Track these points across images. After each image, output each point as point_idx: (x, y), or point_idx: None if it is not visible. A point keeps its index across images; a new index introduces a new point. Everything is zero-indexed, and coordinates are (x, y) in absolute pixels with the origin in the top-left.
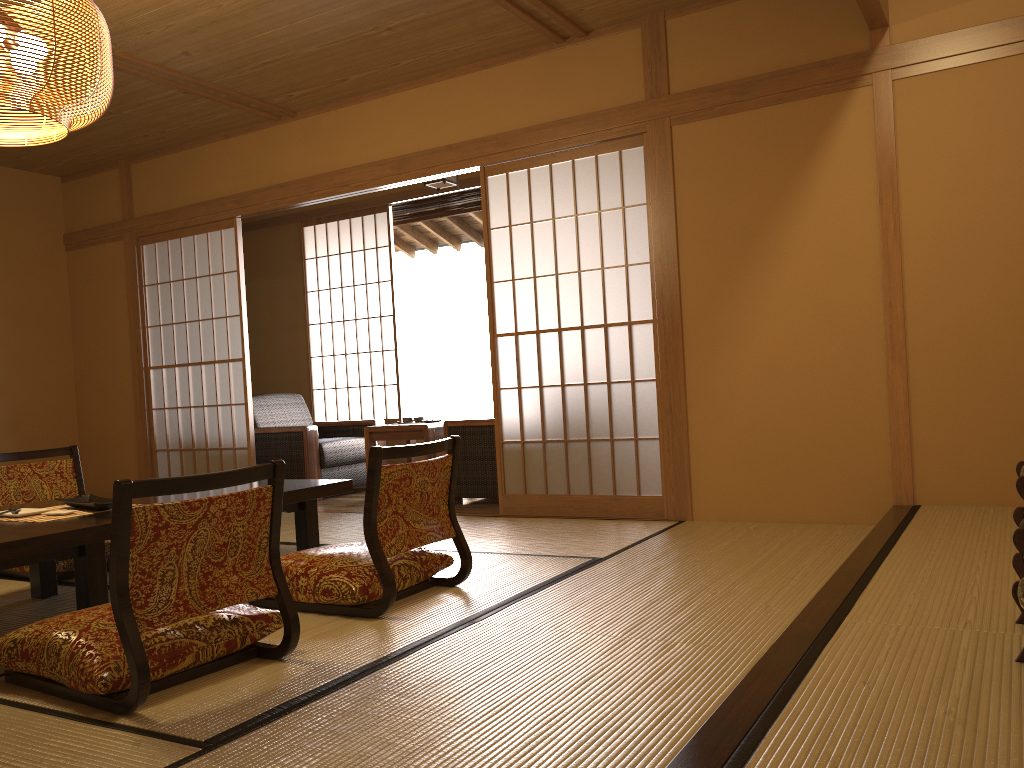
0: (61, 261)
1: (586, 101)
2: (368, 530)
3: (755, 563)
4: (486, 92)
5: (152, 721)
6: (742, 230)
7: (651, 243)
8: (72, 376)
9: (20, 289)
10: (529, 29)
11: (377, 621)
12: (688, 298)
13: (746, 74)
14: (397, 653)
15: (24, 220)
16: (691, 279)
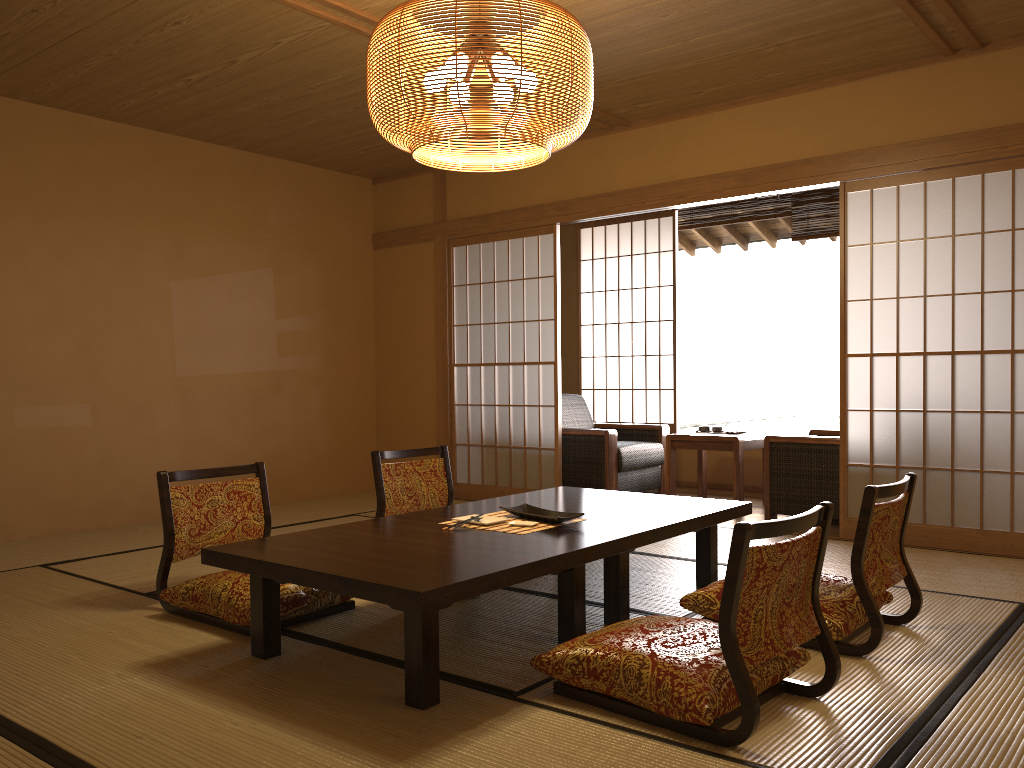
0: (369, 259)
1: (976, 117)
2: (856, 568)
3: None
4: (853, 106)
5: (766, 758)
6: None
7: None
8: (373, 368)
9: (337, 285)
10: (922, 43)
11: (864, 660)
12: None
13: None
14: (937, 703)
15: (342, 220)
16: None
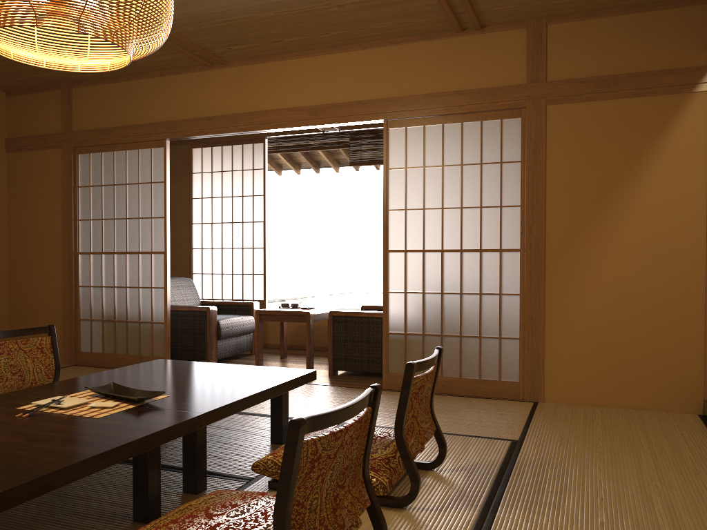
0: (2, 160)
1: (477, 79)
2: (399, 433)
3: (647, 451)
4: (393, 63)
5: None
6: (598, 188)
7: (523, 191)
8: (6, 254)
9: None
10: (442, 19)
11: (405, 512)
12: (551, 235)
13: (609, 72)
14: None
15: None
16: (554, 221)
